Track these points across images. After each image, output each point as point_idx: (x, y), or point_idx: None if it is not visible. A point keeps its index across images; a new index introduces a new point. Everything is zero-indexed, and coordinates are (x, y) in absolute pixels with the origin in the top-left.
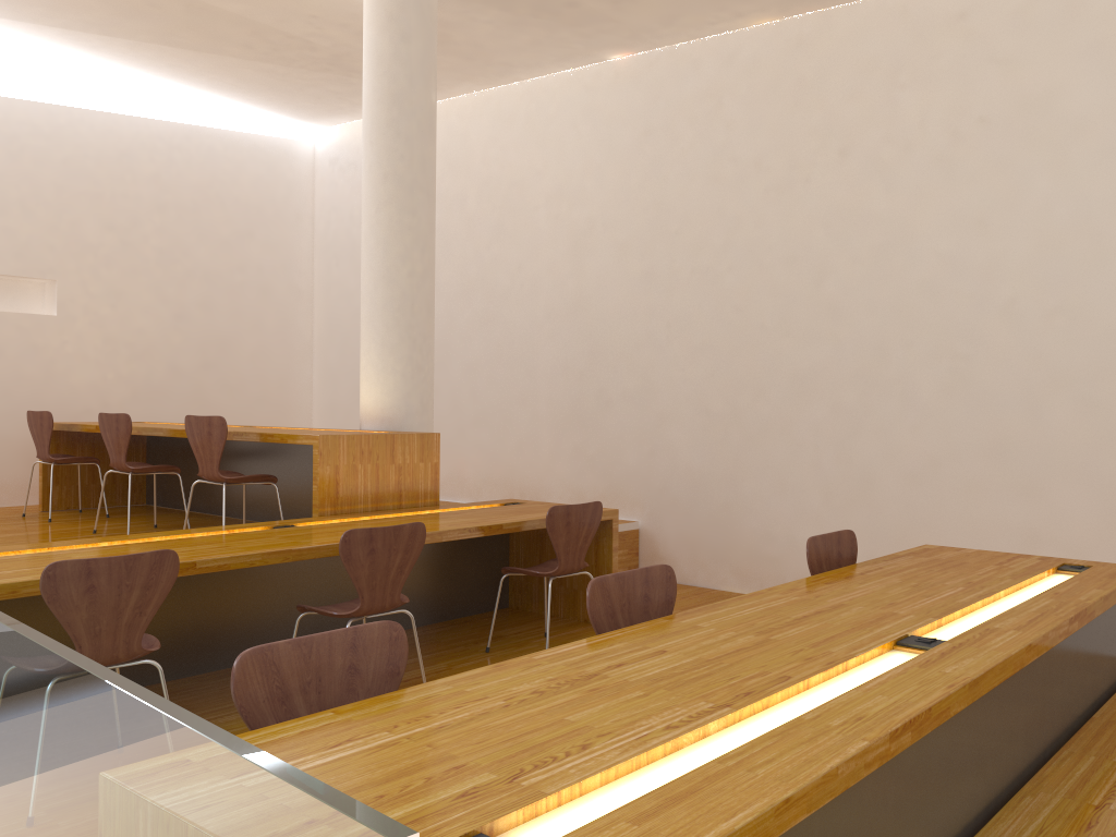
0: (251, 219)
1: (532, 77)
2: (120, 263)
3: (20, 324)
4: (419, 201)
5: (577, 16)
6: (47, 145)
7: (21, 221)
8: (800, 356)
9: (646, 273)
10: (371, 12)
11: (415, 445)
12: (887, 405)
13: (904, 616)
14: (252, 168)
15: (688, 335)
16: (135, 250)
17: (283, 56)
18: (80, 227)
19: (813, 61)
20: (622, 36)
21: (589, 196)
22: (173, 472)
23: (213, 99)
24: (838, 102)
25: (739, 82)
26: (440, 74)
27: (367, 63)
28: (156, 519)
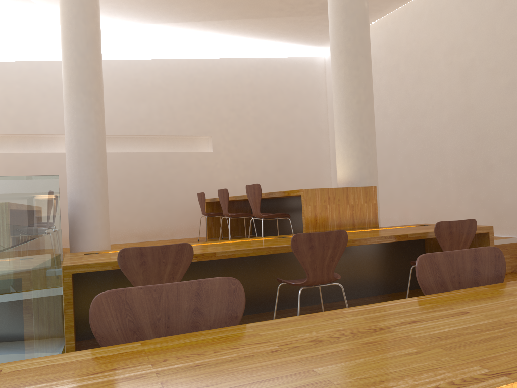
0: (295, 98)
1: None
2: (237, 125)
3: (197, 156)
4: (360, 61)
5: None
6: (204, 77)
7: (195, 111)
8: None
9: (510, 83)
10: None
11: (361, 193)
12: None
13: None
14: (294, 73)
15: None
16: (244, 118)
17: (298, 10)
18: (219, 111)
19: None
20: None
21: (469, 46)
22: (250, 216)
23: (274, 44)
24: None
25: None
26: (378, 0)
27: None
28: None
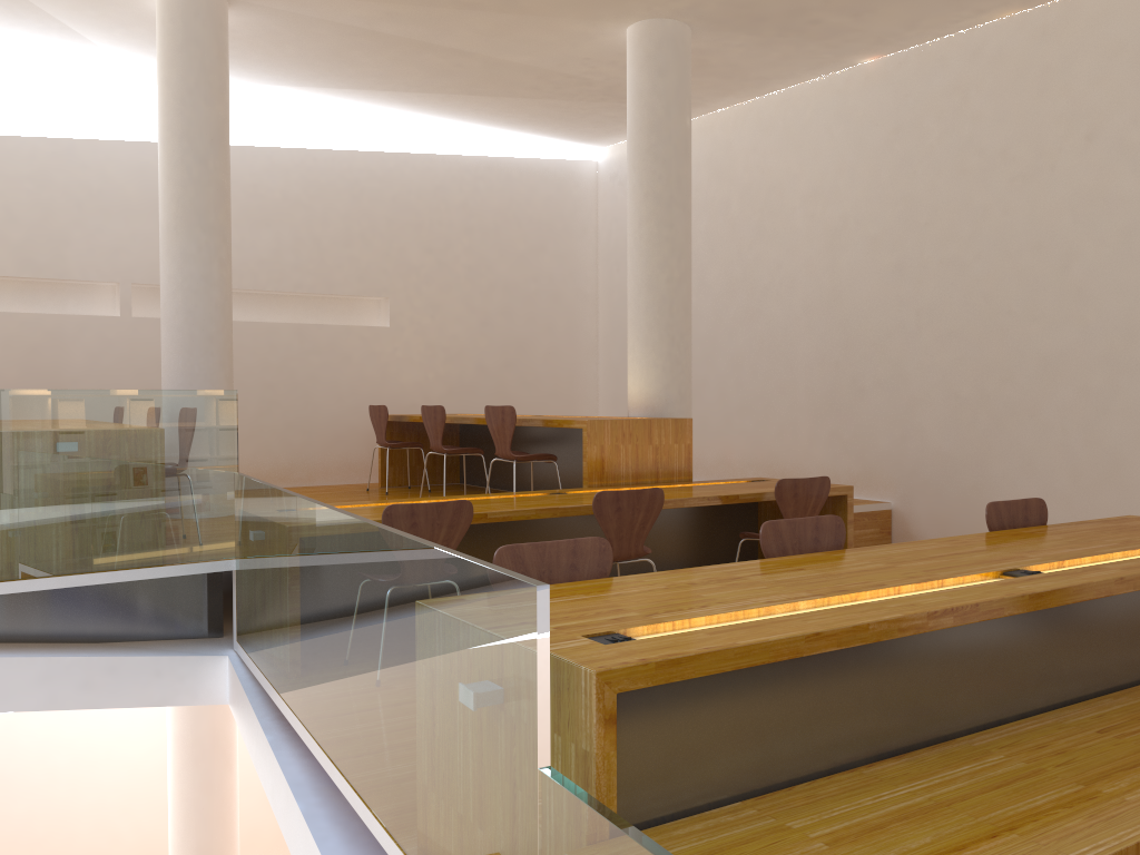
0: (542, 234)
1: (788, 86)
2: (437, 280)
3: (362, 335)
4: (675, 215)
5: (821, 31)
6: (380, 186)
7: (362, 251)
8: (1047, 341)
9: (896, 265)
10: (632, 53)
11: (670, 428)
12: (1136, 387)
13: (1030, 558)
14: (543, 189)
15: (936, 323)
16: (448, 268)
17: (565, 92)
18: (405, 252)
19: (1058, 49)
20: (868, 42)
21: (841, 195)
22: (478, 453)
23: (509, 132)
24: (1084, 88)
25: (985, 75)
26: (703, 92)
27: (630, 98)
28: (465, 493)
